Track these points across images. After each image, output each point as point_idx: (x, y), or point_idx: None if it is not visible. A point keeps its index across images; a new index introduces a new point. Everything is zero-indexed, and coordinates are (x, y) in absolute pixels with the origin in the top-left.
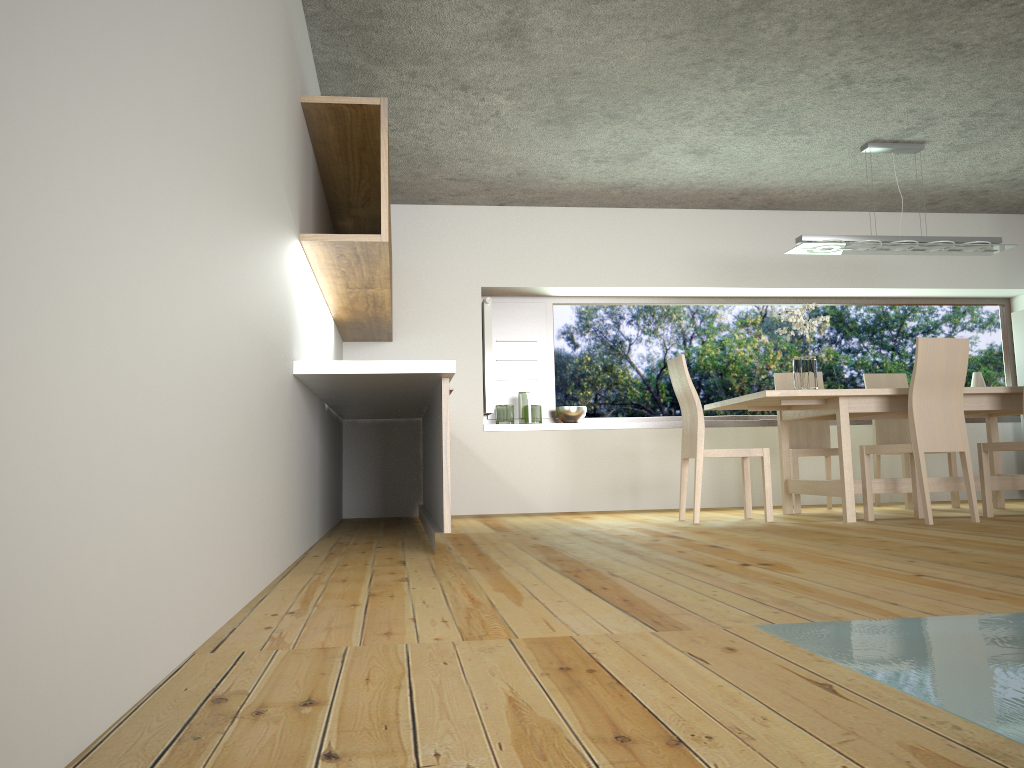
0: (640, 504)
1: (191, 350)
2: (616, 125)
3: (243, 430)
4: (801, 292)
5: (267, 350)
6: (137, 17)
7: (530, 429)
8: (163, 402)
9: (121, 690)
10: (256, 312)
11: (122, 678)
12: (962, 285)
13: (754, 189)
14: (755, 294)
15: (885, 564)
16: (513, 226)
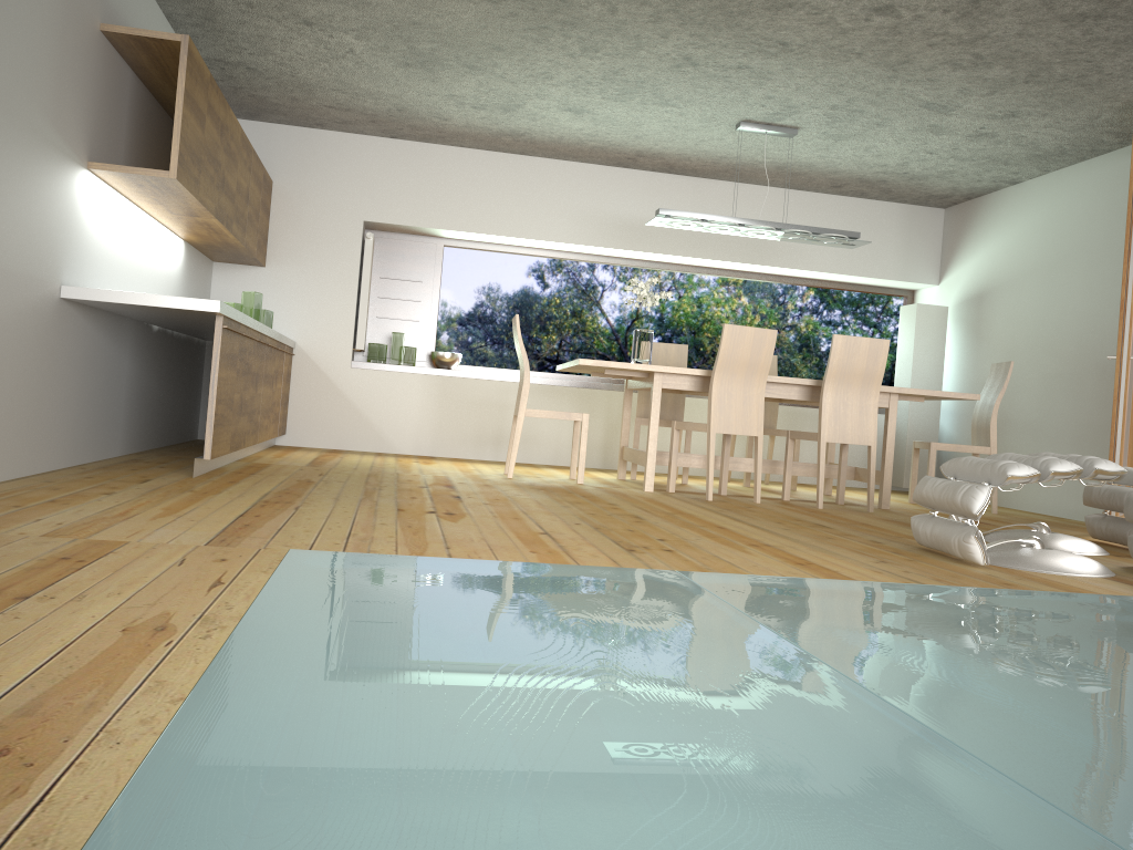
0: (502, 456)
1: None
2: (478, 76)
3: None
4: (698, 262)
5: None
6: None
7: (399, 371)
8: None
9: None
10: None
11: None
12: (859, 273)
13: (648, 152)
14: (652, 259)
15: (548, 523)
16: (404, 161)
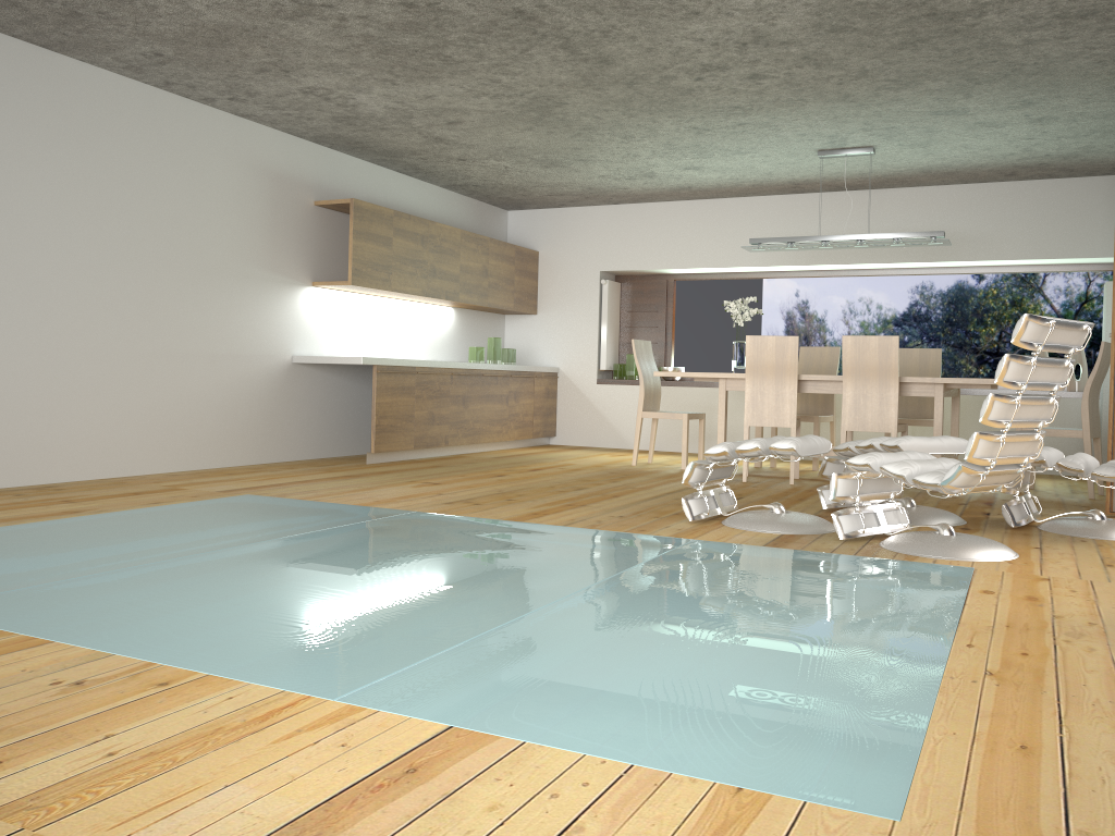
0: None
1: (88, 377)
2: (595, 163)
3: (172, 399)
4: (889, 266)
5: (222, 359)
6: (22, 288)
7: (630, 384)
8: (56, 398)
9: (22, 479)
10: (196, 346)
11: (23, 476)
12: (1060, 255)
13: (798, 181)
14: (848, 268)
15: (477, 490)
16: (626, 220)
